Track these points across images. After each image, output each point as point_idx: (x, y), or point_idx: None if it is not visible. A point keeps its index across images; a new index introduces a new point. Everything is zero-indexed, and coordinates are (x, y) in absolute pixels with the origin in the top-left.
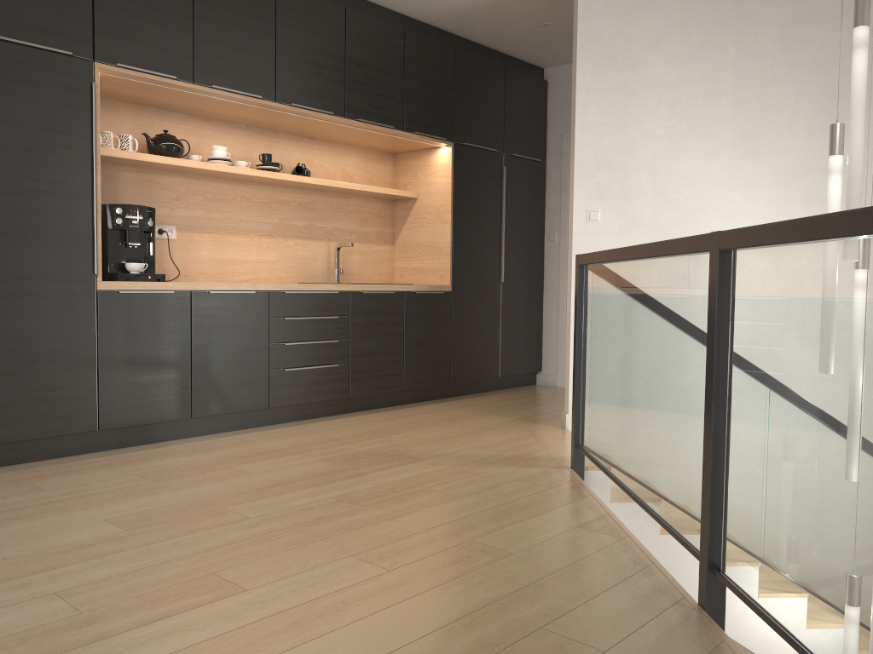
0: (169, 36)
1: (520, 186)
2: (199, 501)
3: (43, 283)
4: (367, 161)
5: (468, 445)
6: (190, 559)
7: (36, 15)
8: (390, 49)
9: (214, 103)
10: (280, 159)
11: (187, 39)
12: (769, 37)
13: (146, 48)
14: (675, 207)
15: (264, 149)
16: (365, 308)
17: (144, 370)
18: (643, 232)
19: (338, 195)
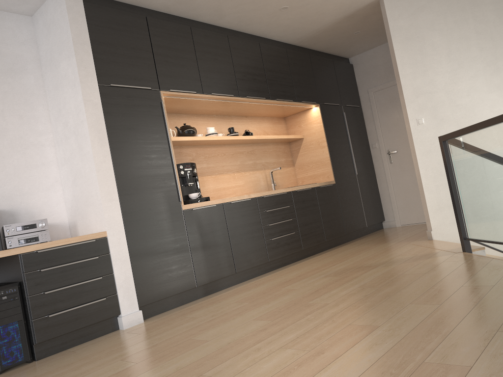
0: (188, 71)
1: (353, 122)
2: (289, 303)
3: (159, 210)
4: (273, 124)
5: (392, 256)
6: (327, 322)
7: (132, 72)
8: (282, 61)
9: (208, 104)
10: (234, 130)
11: (196, 72)
12: (489, 11)
13: (180, 80)
14: (462, 108)
15: (226, 126)
16: (299, 199)
17: (210, 250)
18: (448, 124)
19: (264, 144)
